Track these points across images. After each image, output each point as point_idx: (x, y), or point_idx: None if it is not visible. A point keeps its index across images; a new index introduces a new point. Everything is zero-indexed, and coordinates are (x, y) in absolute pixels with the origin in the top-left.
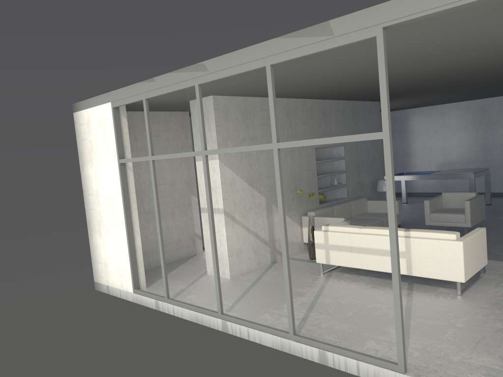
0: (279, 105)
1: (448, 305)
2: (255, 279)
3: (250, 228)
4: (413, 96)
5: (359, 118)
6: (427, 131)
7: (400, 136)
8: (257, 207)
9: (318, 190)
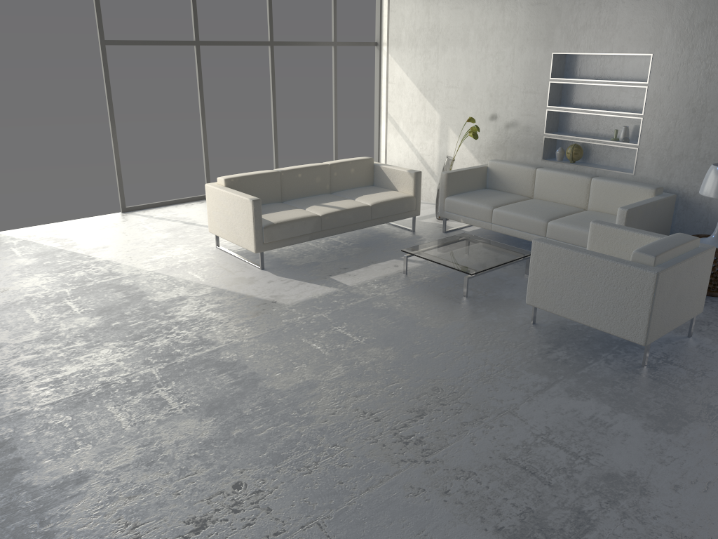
0: None
1: (201, 239)
2: None
3: (414, 146)
4: None
5: None
6: None
7: None
8: (427, 124)
9: (544, 133)
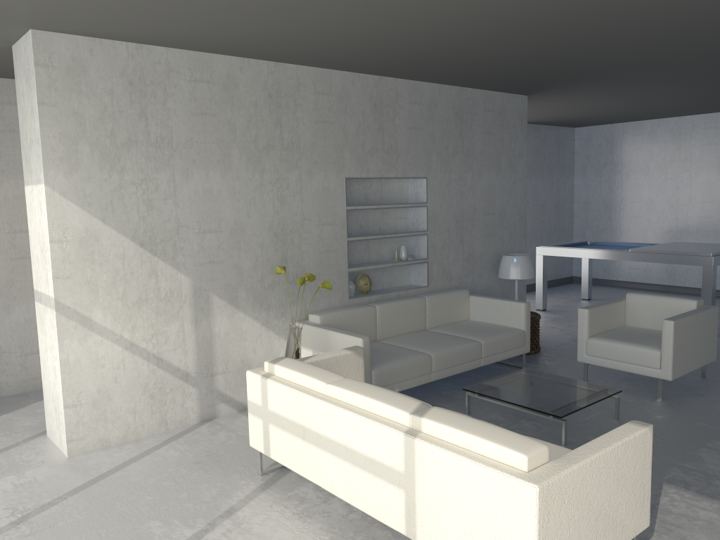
0: (248, 74)
1: None
2: (110, 468)
3: (139, 345)
4: (594, 86)
5: (473, 125)
6: (646, 167)
7: (596, 173)
8: (165, 298)
9: (347, 267)
